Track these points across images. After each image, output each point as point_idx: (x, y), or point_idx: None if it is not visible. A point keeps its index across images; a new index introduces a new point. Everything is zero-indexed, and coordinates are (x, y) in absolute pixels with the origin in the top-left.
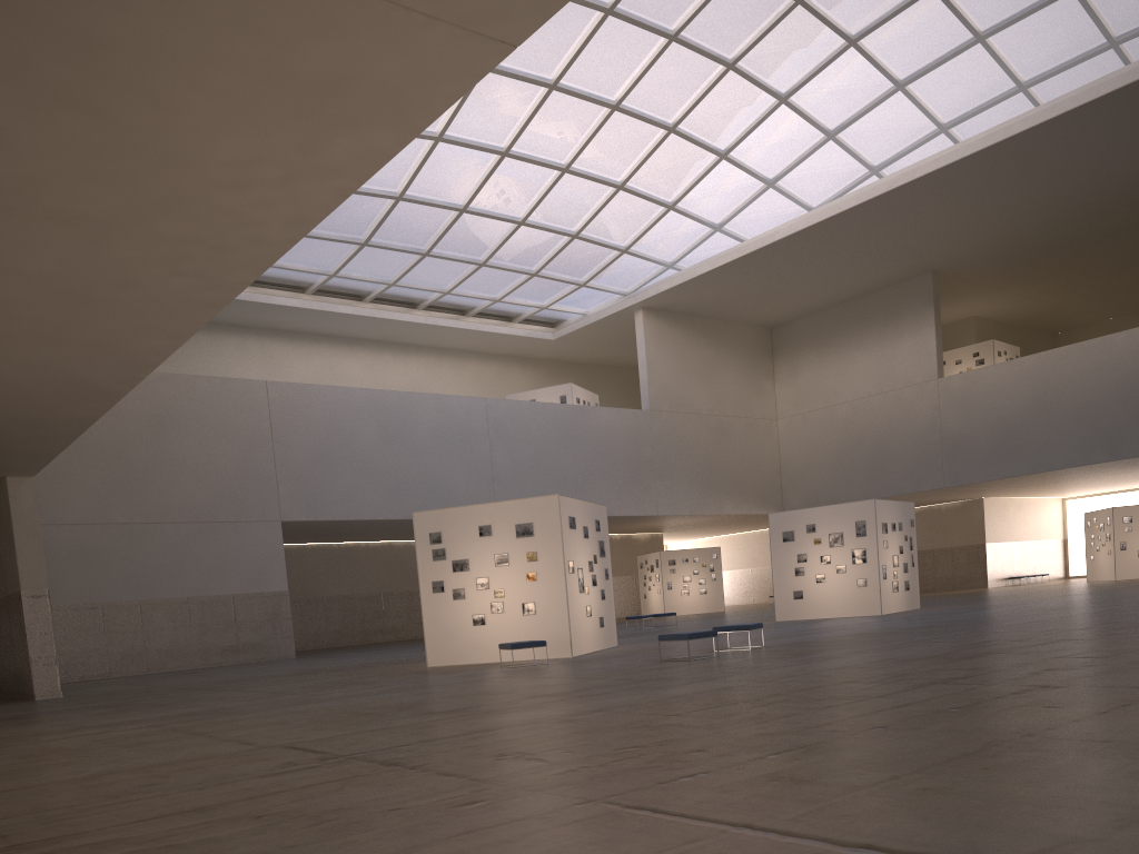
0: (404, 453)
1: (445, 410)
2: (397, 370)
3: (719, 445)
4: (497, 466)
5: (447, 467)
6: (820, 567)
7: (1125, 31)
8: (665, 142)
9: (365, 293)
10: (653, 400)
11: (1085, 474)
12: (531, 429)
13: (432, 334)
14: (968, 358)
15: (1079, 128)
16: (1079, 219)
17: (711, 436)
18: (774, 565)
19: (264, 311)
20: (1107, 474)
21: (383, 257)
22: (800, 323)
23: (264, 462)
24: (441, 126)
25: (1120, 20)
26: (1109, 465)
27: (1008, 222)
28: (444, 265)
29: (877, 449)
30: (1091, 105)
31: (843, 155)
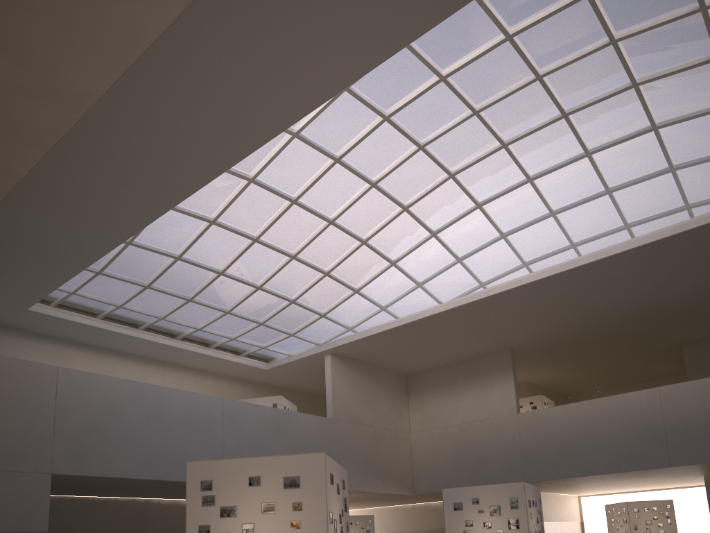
0: (159, 430)
1: (193, 403)
2: (155, 378)
3: (375, 445)
4: (227, 446)
5: (190, 443)
6: (483, 530)
7: (633, 220)
8: (359, 250)
9: (140, 322)
10: (335, 412)
11: (609, 479)
12: (253, 423)
13: (184, 356)
14: (526, 404)
15: (617, 266)
16: (600, 326)
17: (370, 439)
18: (447, 527)
19: (63, 325)
20: (620, 480)
21: (158, 298)
22: (426, 374)
23: (45, 426)
24: (215, 214)
25: (632, 214)
26: (630, 473)
27: (561, 322)
28: (201, 309)
29: (478, 455)
30: (628, 252)
31: (465, 273)
